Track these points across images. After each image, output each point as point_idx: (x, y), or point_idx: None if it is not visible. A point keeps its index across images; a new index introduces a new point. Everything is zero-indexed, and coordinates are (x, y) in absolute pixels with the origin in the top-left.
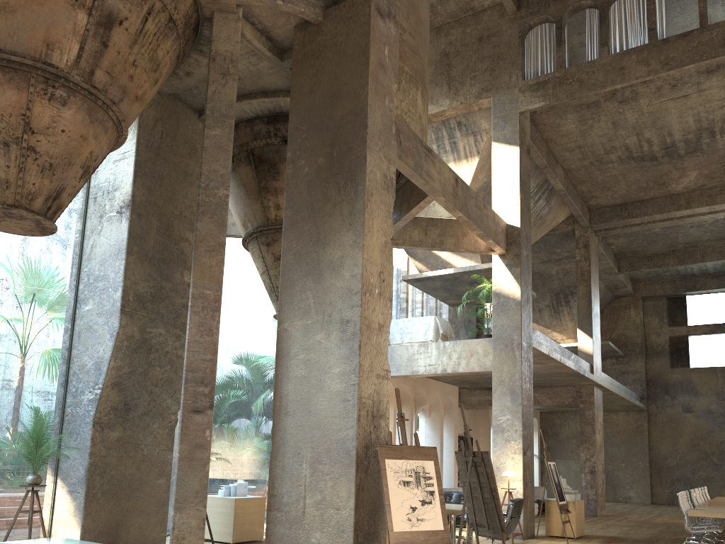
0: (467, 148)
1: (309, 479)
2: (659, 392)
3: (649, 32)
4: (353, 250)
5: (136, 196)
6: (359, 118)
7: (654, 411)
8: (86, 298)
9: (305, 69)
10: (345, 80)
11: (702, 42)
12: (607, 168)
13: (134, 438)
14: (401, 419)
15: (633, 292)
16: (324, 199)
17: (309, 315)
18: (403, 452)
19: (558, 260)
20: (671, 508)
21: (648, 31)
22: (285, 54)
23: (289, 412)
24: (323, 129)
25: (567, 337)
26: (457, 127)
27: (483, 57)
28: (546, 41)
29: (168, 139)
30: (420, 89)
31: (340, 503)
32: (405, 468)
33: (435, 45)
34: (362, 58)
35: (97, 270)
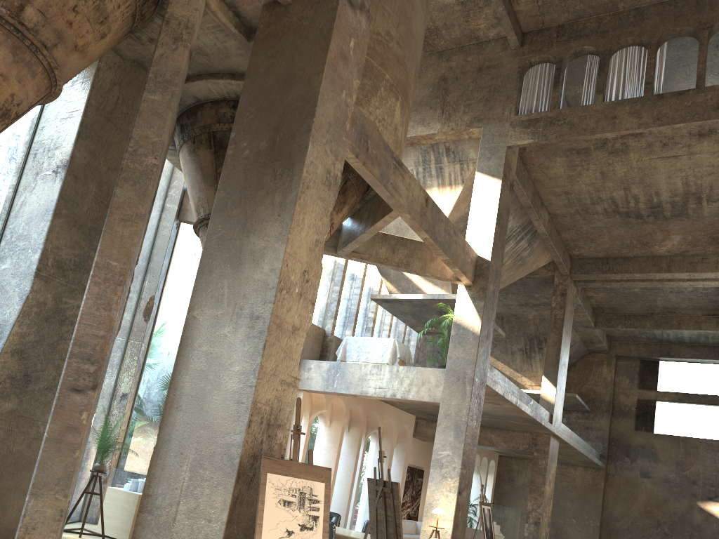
0: (452, 175)
1: (186, 483)
2: (620, 453)
3: (646, 85)
4: (277, 242)
5: (76, 158)
6: (308, 106)
7: (612, 471)
8: (5, 256)
9: (265, 49)
10: (302, 65)
11: (696, 103)
12: (592, 219)
13: (30, 412)
14: (297, 432)
15: (608, 349)
16: (258, 185)
17: (220, 305)
18: (291, 468)
19: (536, 305)
20: None
21: (645, 84)
22: (253, 34)
23: (180, 407)
24: (271, 112)
25: (536, 384)
26: (445, 152)
27: (480, 86)
28: (544, 80)
29: (123, 106)
30: (401, 101)
31: (213, 514)
32: (289, 486)
33: (435, 69)
34: (323, 44)
35: (21, 229)
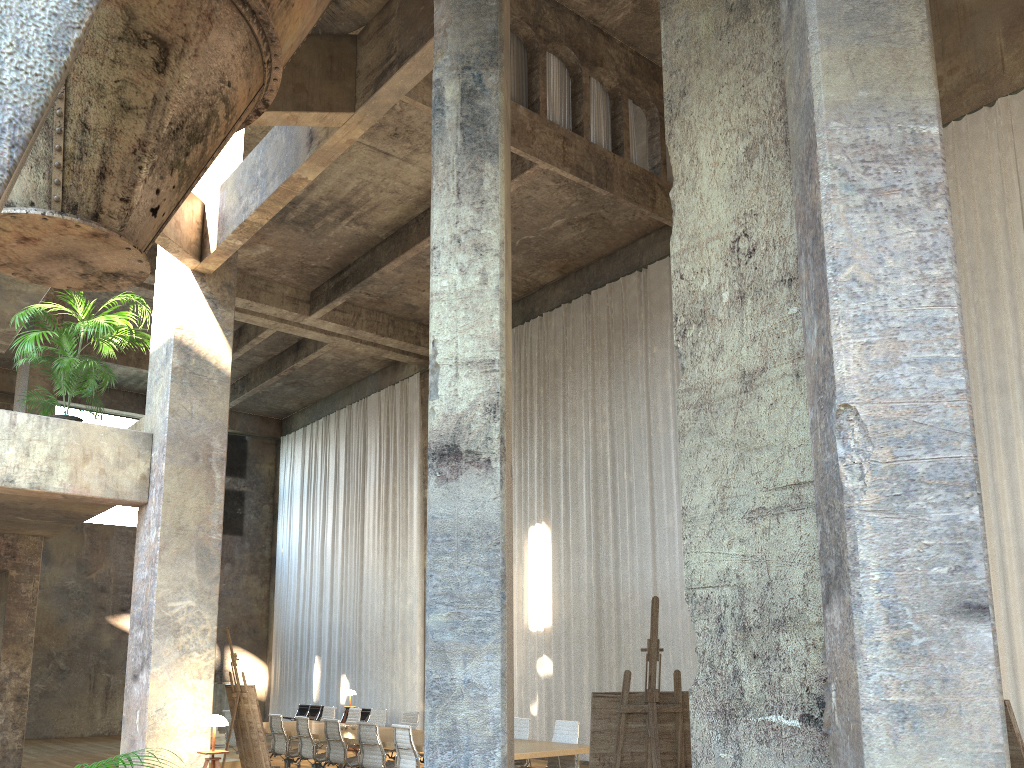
0: None
1: None
2: None
3: None
4: None
5: None
6: None
7: None
8: None
9: None
10: None
11: None
12: None
13: None
14: None
15: None
16: None
17: None
18: None
19: None
20: None
21: None
22: None
23: None
24: None
25: None
26: None
27: None
28: None
29: None
30: None
31: None
32: None
33: None
34: None
35: None
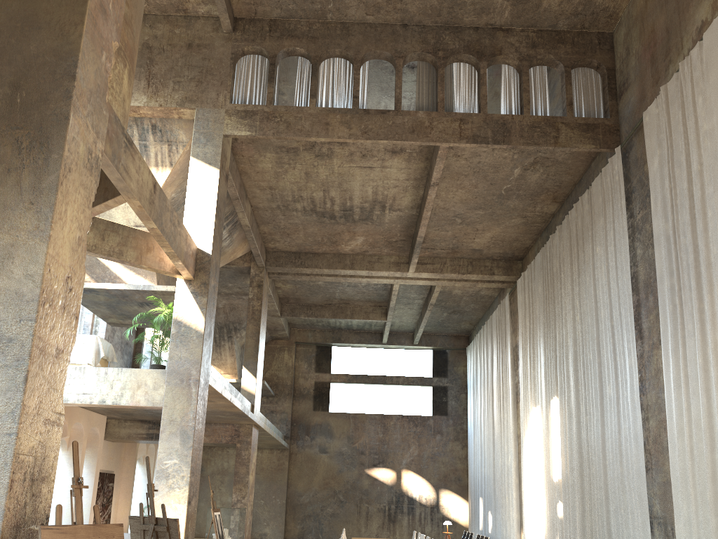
0: (160, 156)
1: None
2: (301, 433)
3: (354, 98)
4: (33, 239)
5: None
6: (64, 64)
7: (295, 450)
8: None
9: None
10: (49, 7)
11: (396, 124)
12: (292, 215)
13: None
14: (79, 487)
15: (289, 336)
16: None
17: None
18: (78, 535)
19: (228, 294)
20: None
21: (353, 98)
22: None
23: None
24: (3, 60)
25: (225, 372)
26: (152, 129)
27: (191, 64)
28: (257, 73)
29: None
30: (128, 68)
31: None
32: None
33: None
34: None
35: None
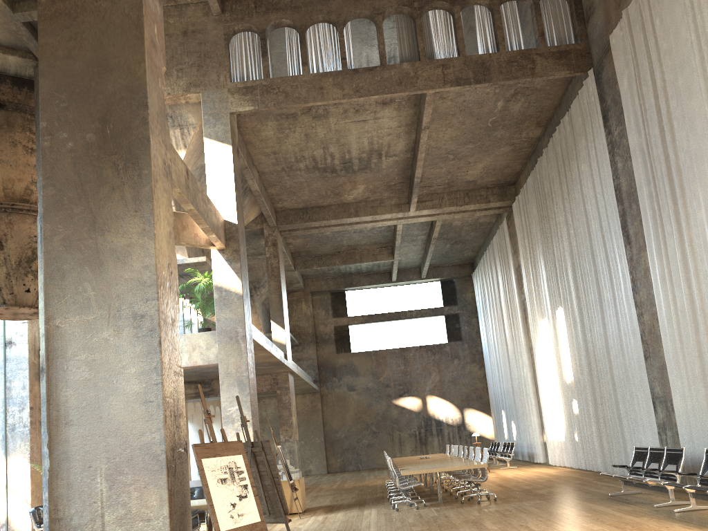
0: (174, 140)
1: (106, 493)
2: (329, 375)
3: (342, 60)
4: (143, 239)
5: None
6: (137, 96)
7: (325, 392)
8: None
9: (58, 29)
10: (115, 52)
11: (384, 78)
12: (296, 175)
13: None
14: (209, 416)
15: (304, 287)
16: (99, 180)
17: (89, 310)
18: (216, 449)
19: None
20: (346, 475)
21: (341, 59)
22: (18, 4)
23: (71, 421)
24: (89, 101)
25: None
26: None
27: (189, 51)
28: (250, 49)
29: None
30: None
31: (151, 513)
32: (220, 465)
33: None
34: (135, 32)
35: None
